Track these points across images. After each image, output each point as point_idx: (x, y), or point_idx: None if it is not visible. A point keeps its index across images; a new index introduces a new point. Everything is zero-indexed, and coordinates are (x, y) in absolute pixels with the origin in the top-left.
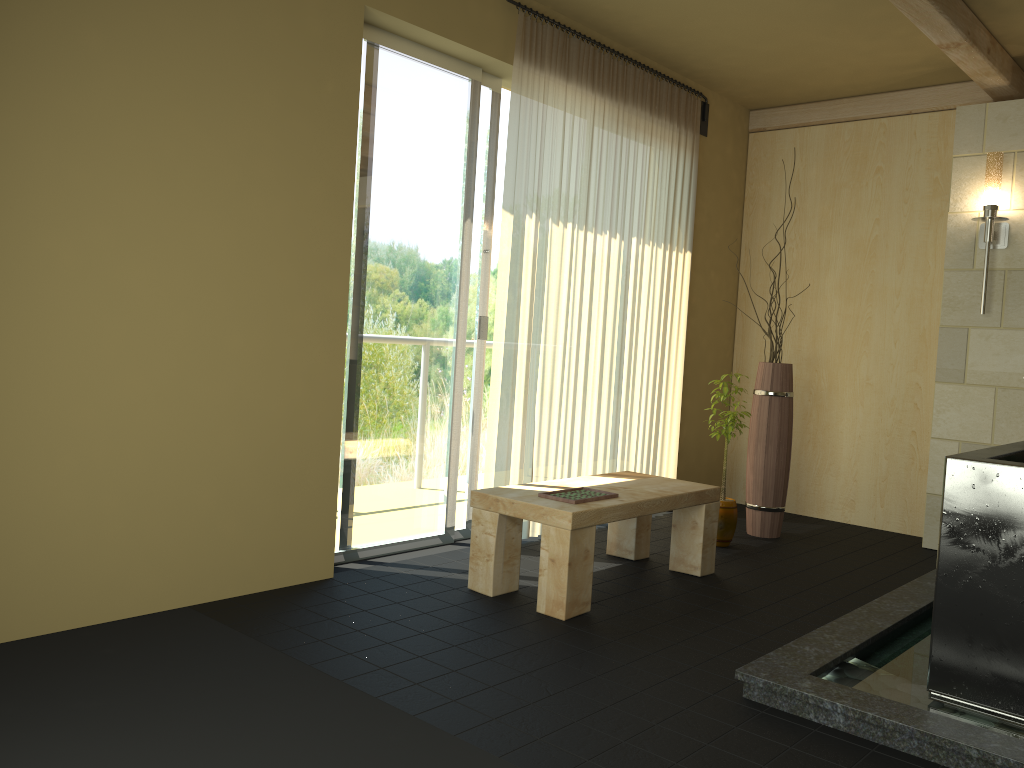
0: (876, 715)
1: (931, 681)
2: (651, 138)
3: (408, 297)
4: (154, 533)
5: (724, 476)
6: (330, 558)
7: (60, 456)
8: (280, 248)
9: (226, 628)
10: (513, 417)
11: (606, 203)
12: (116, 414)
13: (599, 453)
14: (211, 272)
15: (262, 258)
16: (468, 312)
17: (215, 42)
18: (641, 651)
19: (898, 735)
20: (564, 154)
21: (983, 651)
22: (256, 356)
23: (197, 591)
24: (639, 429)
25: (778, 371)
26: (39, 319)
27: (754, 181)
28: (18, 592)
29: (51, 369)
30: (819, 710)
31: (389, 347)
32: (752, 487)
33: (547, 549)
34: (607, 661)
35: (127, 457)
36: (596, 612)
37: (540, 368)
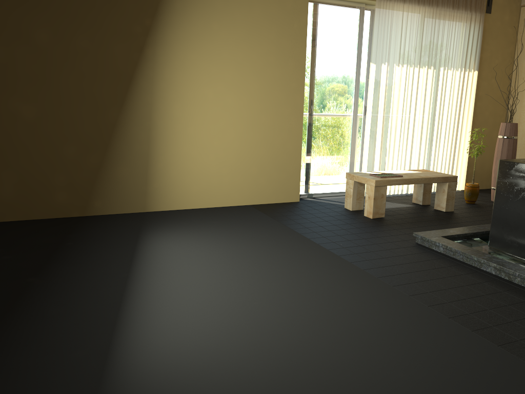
0: (450, 247)
1: (489, 243)
2: (453, 20)
3: (331, 100)
4: (238, 181)
5: (473, 173)
6: (298, 194)
7: (210, 155)
8: (277, 86)
9: (257, 210)
10: (375, 146)
11: (425, 54)
12: (225, 143)
13: (420, 162)
14: (254, 96)
15: (271, 90)
16: (359, 104)
17: (253, 18)
18: (391, 228)
19: (457, 254)
20: (402, 35)
21: (506, 232)
22: (270, 124)
23: (252, 200)
24: (443, 153)
25: (508, 126)
26: (203, 114)
27: (522, 32)
28: (200, 194)
29: (207, 129)
30: (436, 246)
31: (323, 119)
32: (493, 179)
33: (367, 193)
34: (376, 229)
35: (229, 156)
36: (387, 218)
37: (389, 127)
